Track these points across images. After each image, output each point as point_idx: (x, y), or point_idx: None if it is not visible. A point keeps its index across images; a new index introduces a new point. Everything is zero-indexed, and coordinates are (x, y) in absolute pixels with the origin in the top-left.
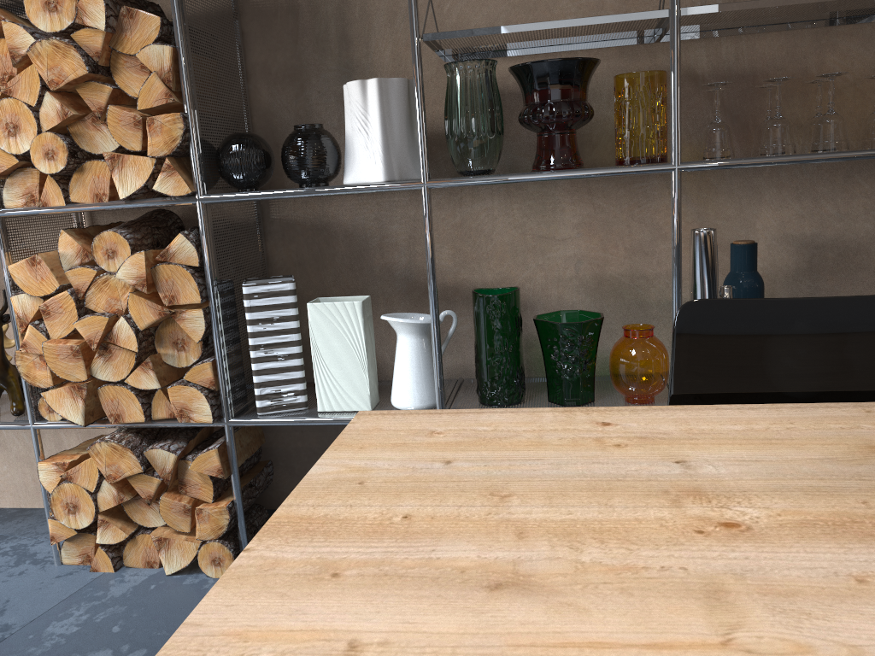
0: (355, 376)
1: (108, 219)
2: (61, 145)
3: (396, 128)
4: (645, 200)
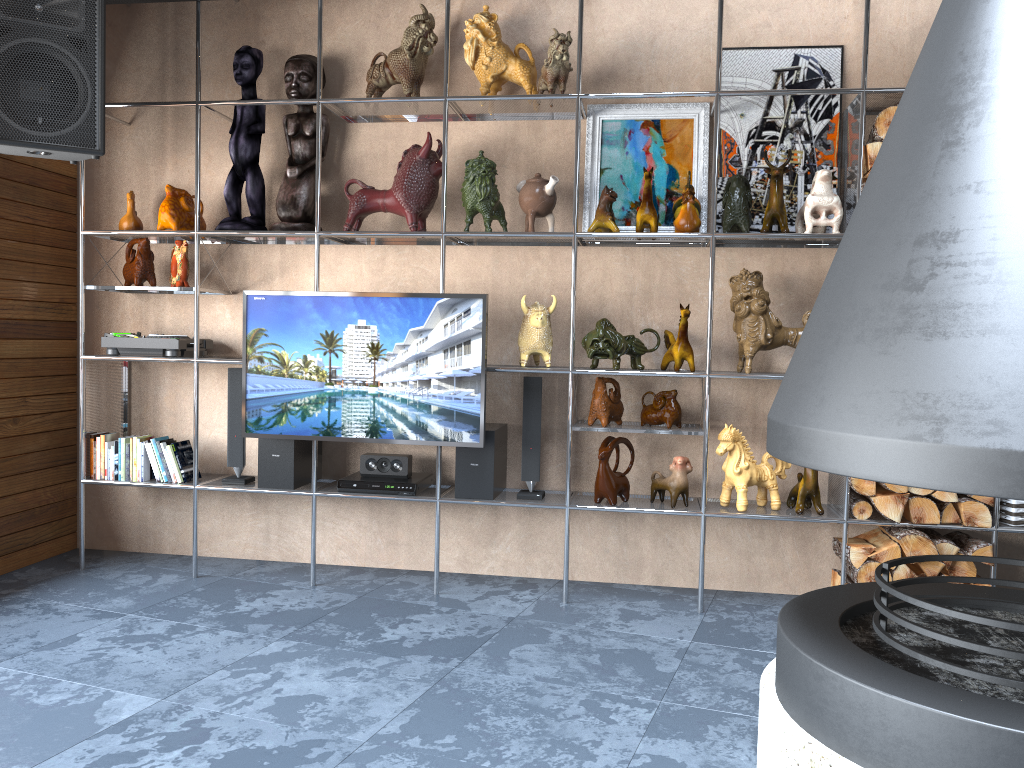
0: None
1: None
2: None
3: None
4: None
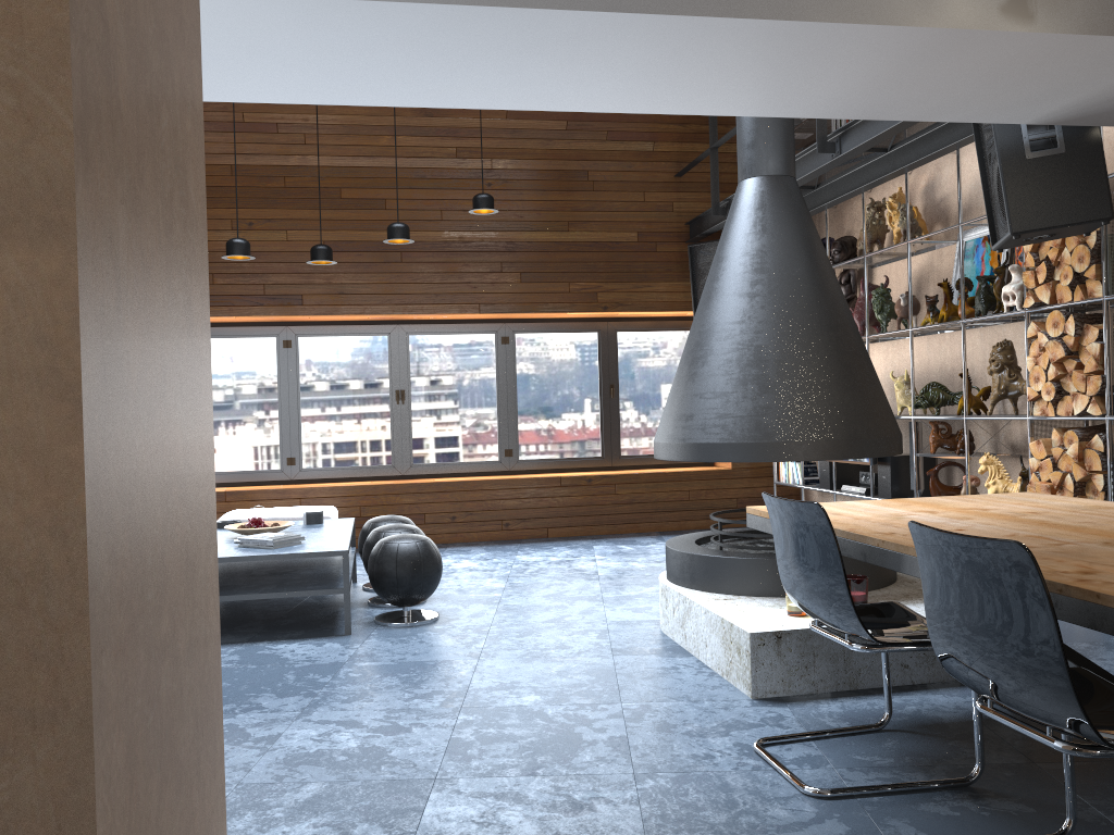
0: None
1: (1100, 423)
2: (1052, 388)
3: None
4: None
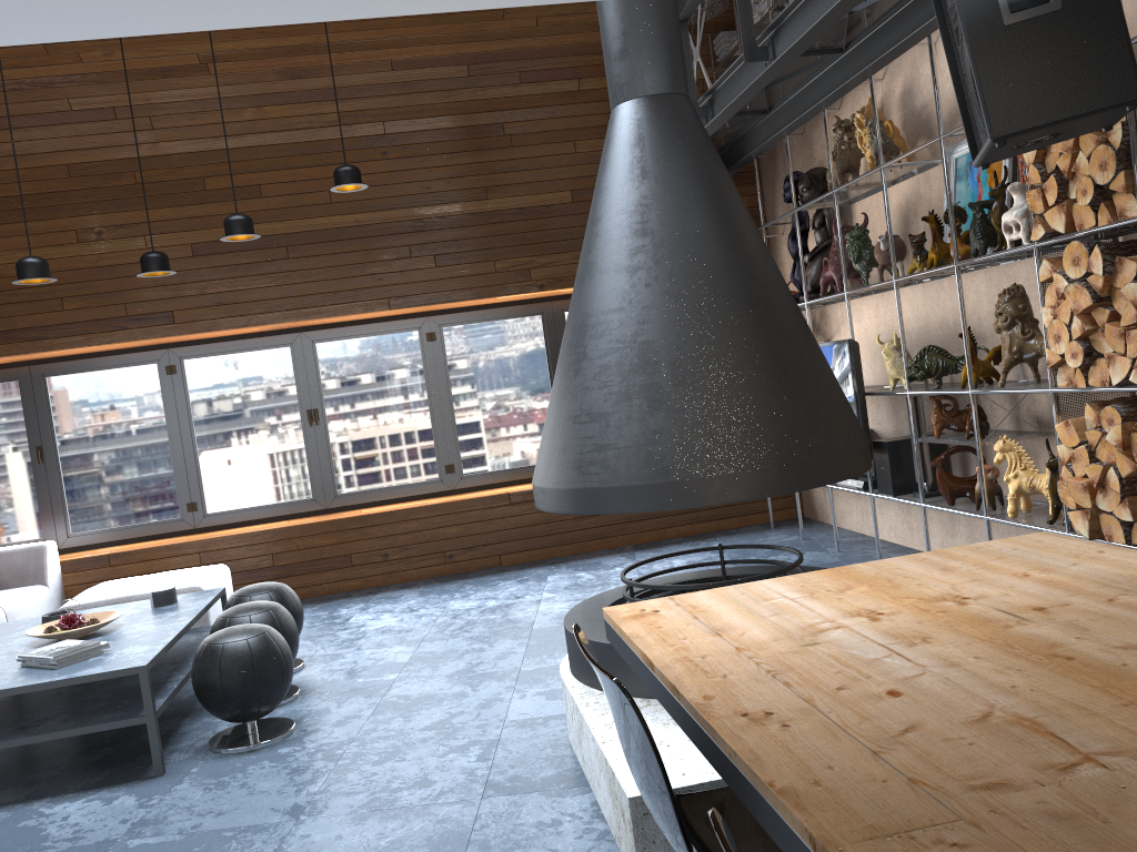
0: None
1: None
2: (1079, 349)
3: None
4: None
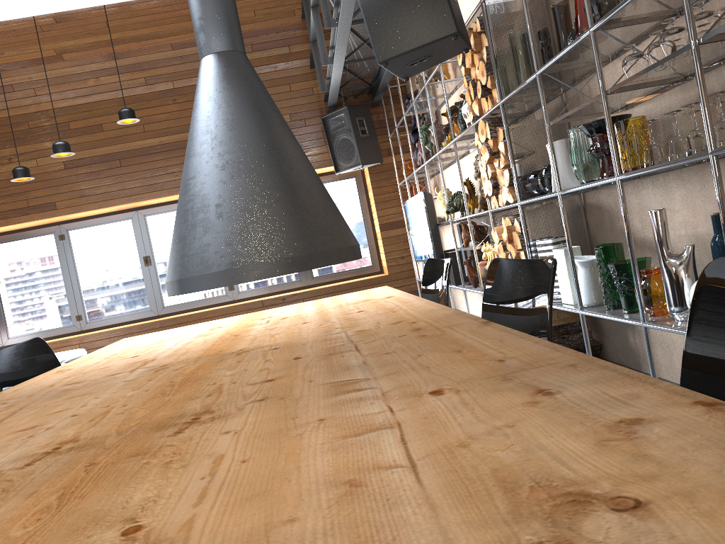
0: (567, 286)
1: None
2: (490, 184)
3: (559, 164)
4: (706, 182)
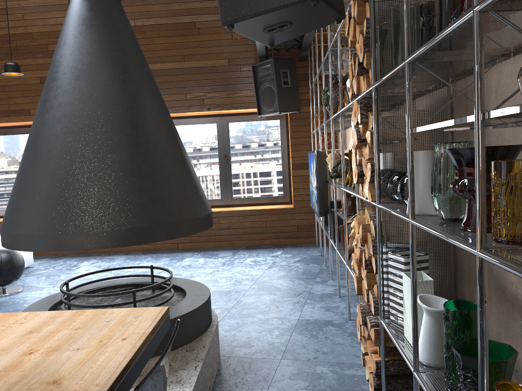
0: (410, 323)
1: None
2: (356, 172)
3: (420, 181)
4: None
